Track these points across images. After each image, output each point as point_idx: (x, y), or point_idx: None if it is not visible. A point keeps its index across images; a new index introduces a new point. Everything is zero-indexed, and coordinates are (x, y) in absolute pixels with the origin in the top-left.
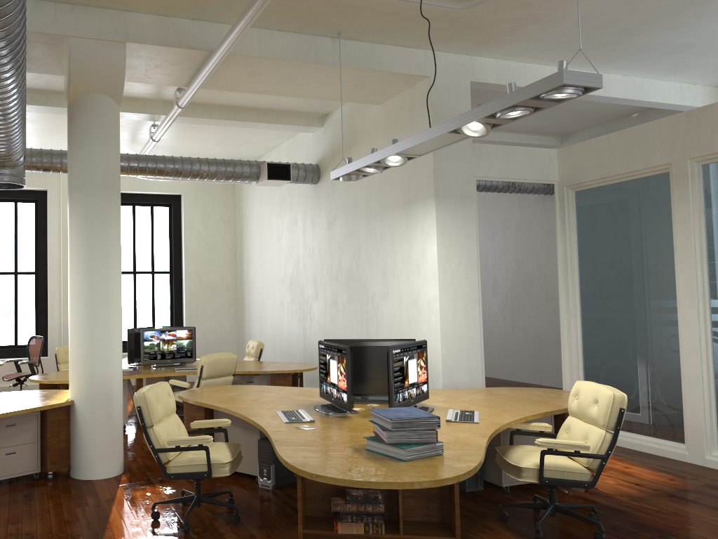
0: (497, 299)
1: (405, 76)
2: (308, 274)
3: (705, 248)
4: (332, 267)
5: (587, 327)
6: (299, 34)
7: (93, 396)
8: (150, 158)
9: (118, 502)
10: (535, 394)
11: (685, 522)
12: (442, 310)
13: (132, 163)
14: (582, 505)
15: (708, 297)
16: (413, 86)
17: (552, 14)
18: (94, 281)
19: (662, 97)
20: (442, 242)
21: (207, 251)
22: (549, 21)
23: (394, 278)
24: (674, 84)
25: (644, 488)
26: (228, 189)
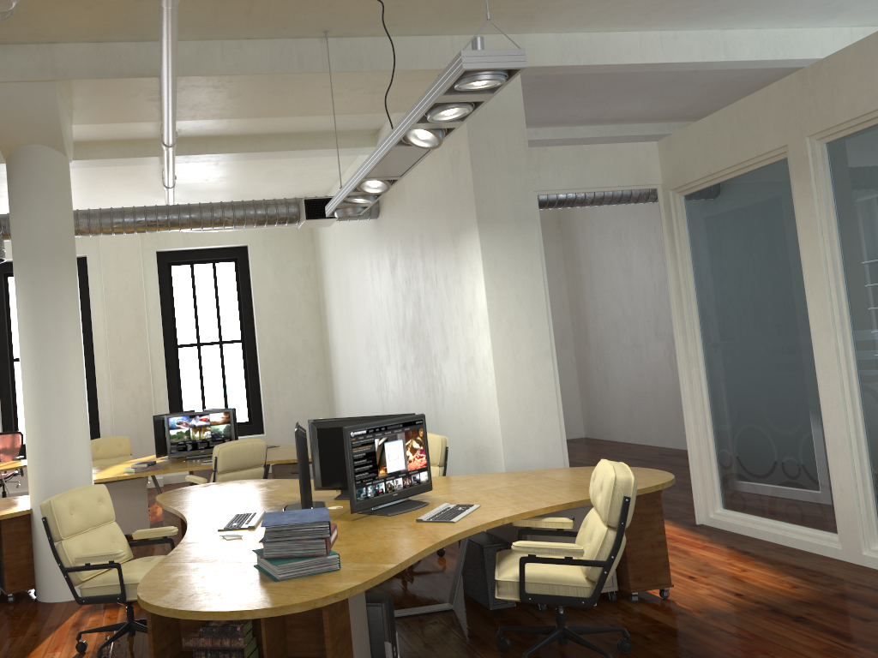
0: (661, 343)
1: (427, 72)
2: (379, 331)
3: (840, 258)
4: (398, 322)
5: (713, 378)
6: (275, 39)
7: None
8: (160, 209)
9: (61, 630)
10: None
11: (760, 650)
12: (499, 370)
13: (139, 217)
14: (606, 628)
15: (849, 328)
16: None
17: None
18: (43, 367)
19: (822, 50)
20: (492, 281)
21: (283, 311)
22: None
23: (451, 332)
24: (840, 30)
25: (744, 600)
26: (305, 233)
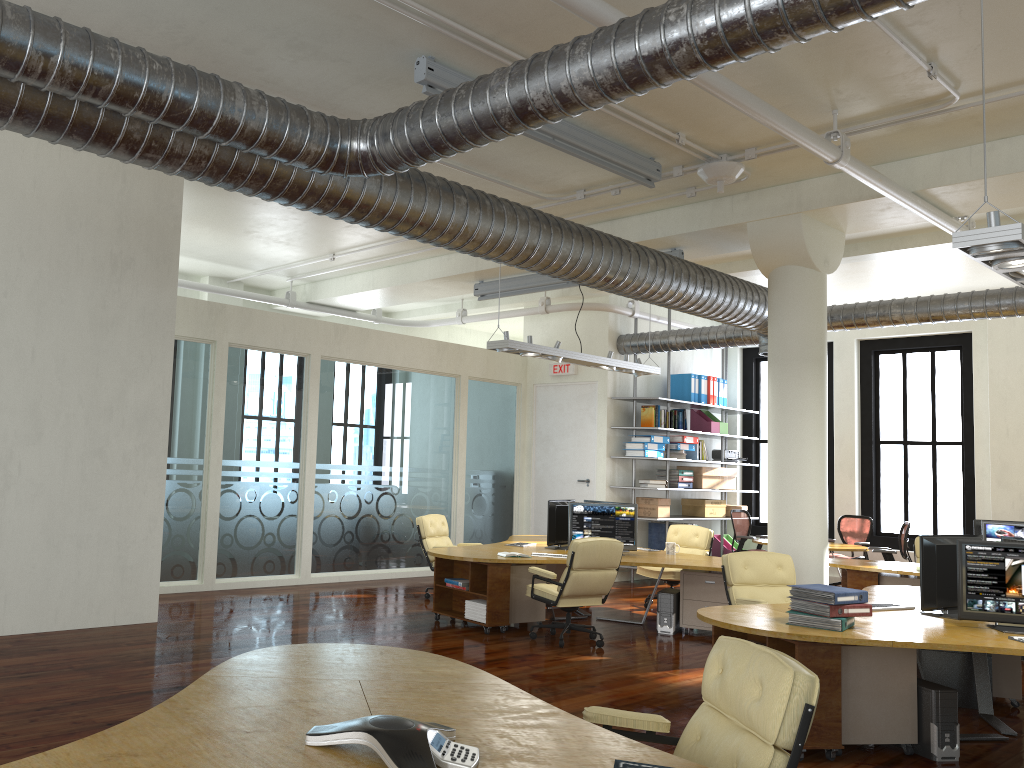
0: None
1: None
2: None
3: None
4: None
5: None
6: None
7: None
8: (989, 294)
9: None
10: None
11: None
12: None
13: (961, 304)
14: None
15: None
16: None
17: None
18: (781, 454)
19: None
20: None
21: None
22: None
23: None
24: None
25: None
26: None
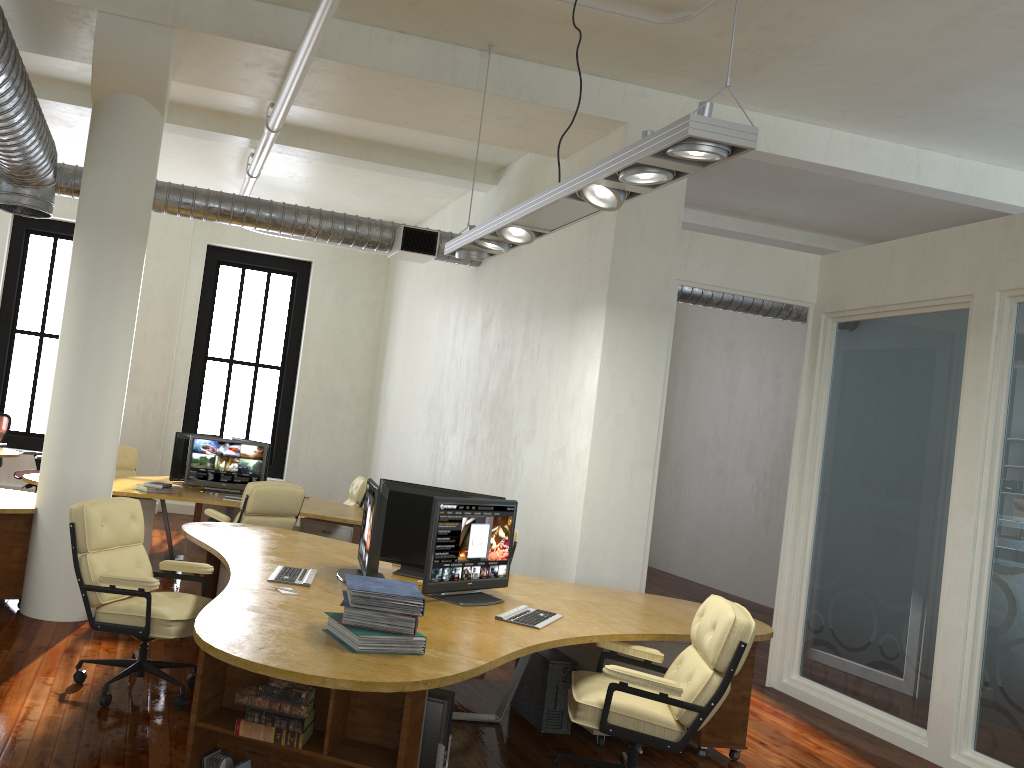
0: (751, 477)
1: (590, 118)
2: (450, 394)
3: (1002, 432)
4: (477, 389)
5: (822, 530)
6: (431, 40)
7: (62, 506)
8: (238, 199)
9: (52, 652)
10: (686, 610)
11: None
12: (593, 469)
13: (212, 203)
14: None
15: (994, 510)
16: (606, 136)
17: (812, 45)
18: (86, 351)
19: (1019, 197)
20: (608, 369)
21: (336, 346)
22: (810, 56)
23: (543, 415)
24: None
25: None
26: (380, 263)
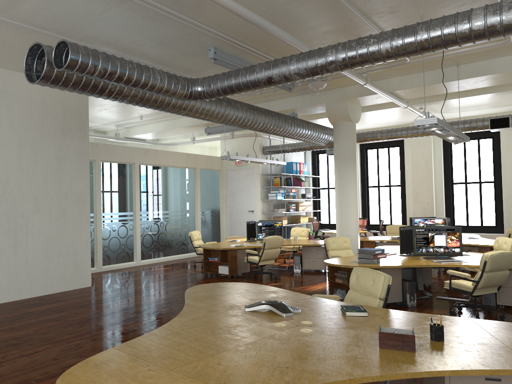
0: None
1: None
2: None
3: None
4: None
5: None
6: (434, 70)
7: None
8: (414, 127)
9: None
10: None
11: None
12: None
13: (403, 132)
14: (493, 309)
15: None
16: None
17: None
18: (341, 197)
19: None
20: None
21: None
22: None
23: None
24: None
25: None
26: None
